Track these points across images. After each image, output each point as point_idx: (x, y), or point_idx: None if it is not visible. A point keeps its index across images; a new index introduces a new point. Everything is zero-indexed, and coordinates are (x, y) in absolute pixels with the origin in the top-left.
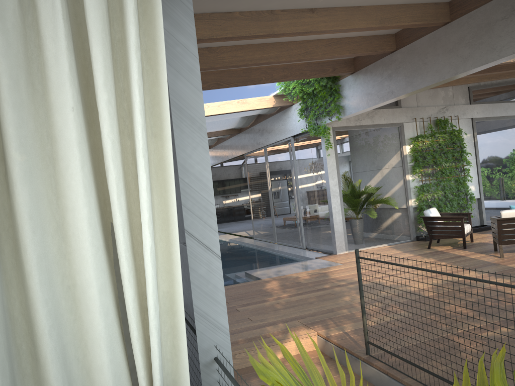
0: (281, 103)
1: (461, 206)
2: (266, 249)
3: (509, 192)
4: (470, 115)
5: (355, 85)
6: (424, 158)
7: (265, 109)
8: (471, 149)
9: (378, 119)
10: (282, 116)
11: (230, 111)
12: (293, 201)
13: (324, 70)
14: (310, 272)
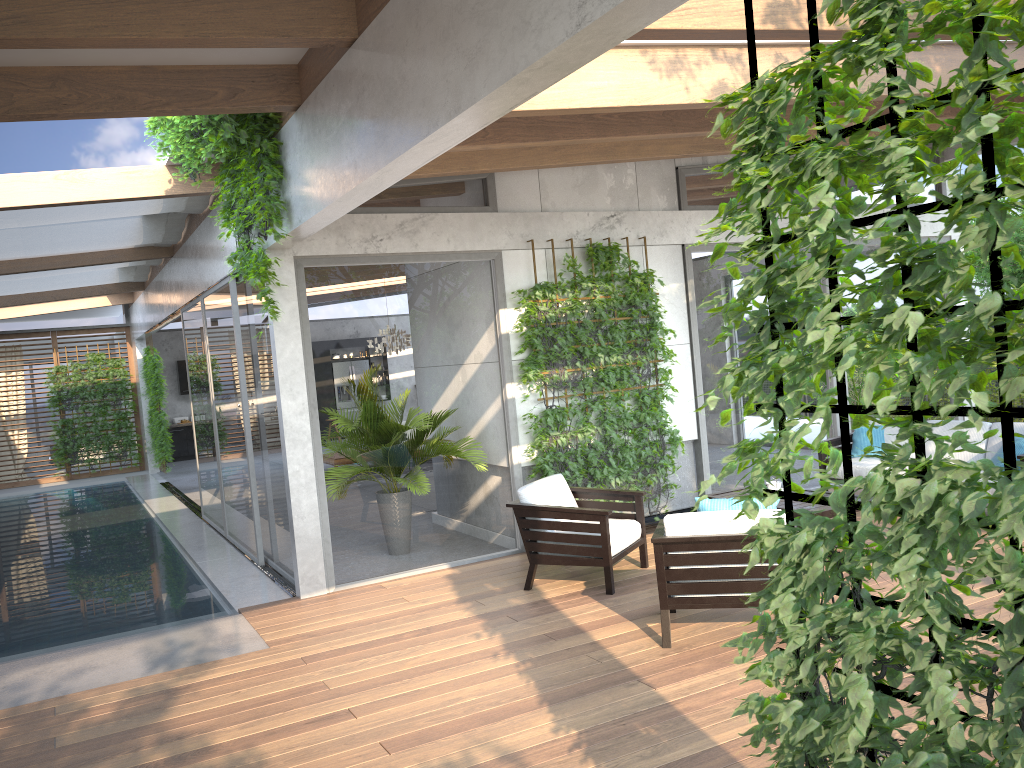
0: (193, 187)
1: (649, 463)
2: (189, 558)
3: (770, 423)
4: (679, 238)
5: (303, 143)
6: (552, 341)
7: (174, 200)
8: (681, 320)
9: (432, 239)
10: (216, 222)
11: (30, 203)
12: (241, 441)
13: (200, 92)
14: (146, 683)
